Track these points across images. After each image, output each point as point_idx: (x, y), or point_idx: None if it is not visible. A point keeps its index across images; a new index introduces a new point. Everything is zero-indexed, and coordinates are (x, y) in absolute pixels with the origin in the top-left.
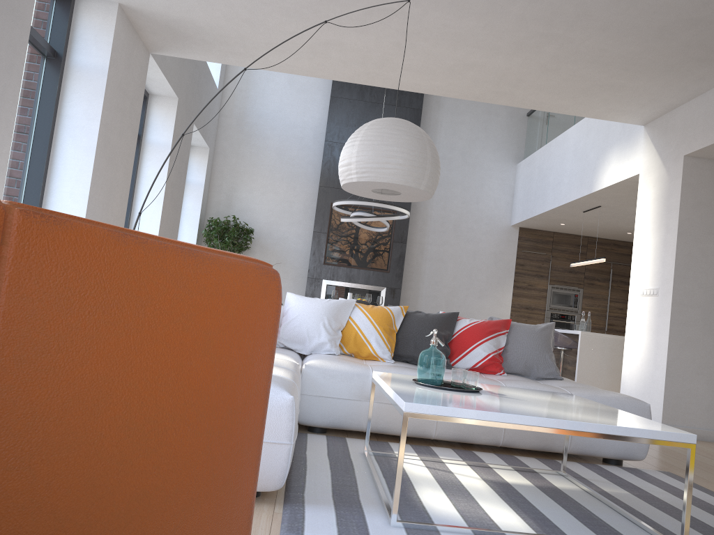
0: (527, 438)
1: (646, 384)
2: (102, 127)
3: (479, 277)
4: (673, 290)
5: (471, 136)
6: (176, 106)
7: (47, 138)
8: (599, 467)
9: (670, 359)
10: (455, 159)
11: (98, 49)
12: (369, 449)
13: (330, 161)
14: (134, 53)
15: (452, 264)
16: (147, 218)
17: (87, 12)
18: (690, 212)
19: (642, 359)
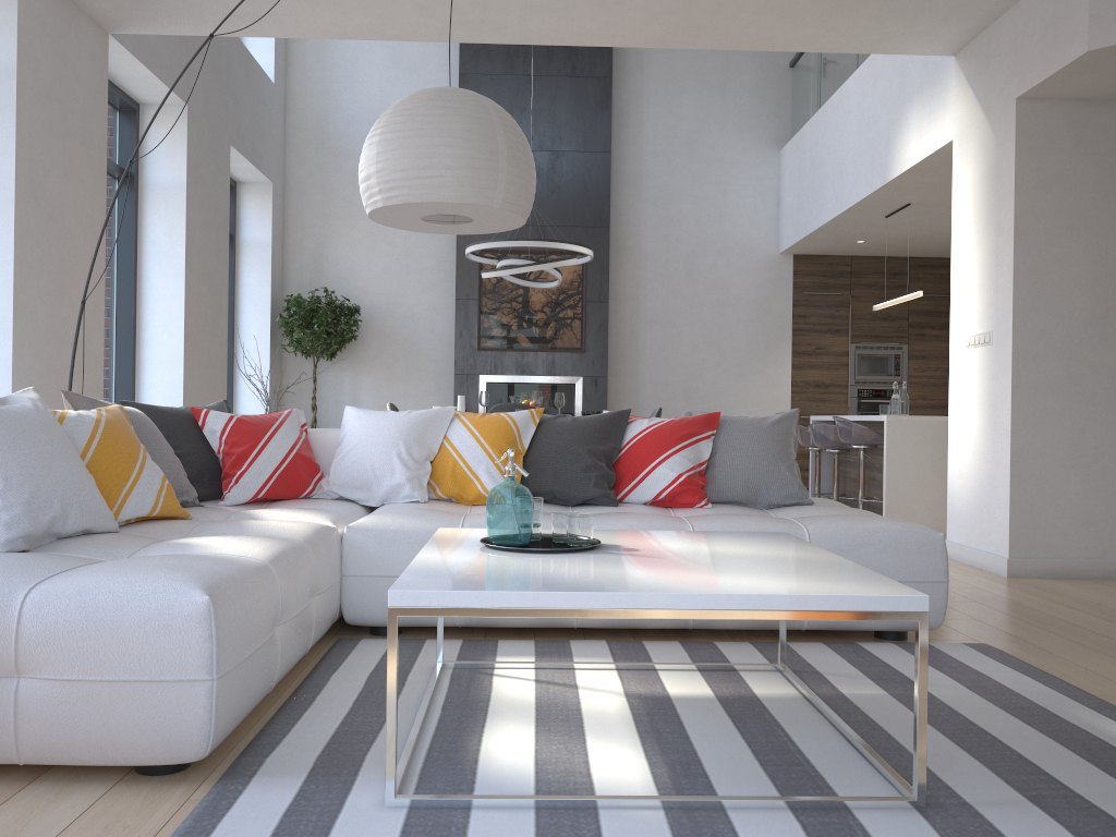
0: None
1: (982, 494)
2: (21, 165)
3: (734, 344)
4: (1013, 333)
5: (699, 113)
6: (186, 119)
7: None
8: (858, 649)
9: (1016, 449)
10: (677, 155)
11: None
12: (453, 658)
13: None
14: (72, 37)
15: (688, 327)
16: (163, 308)
17: None
18: (1034, 195)
19: (975, 453)
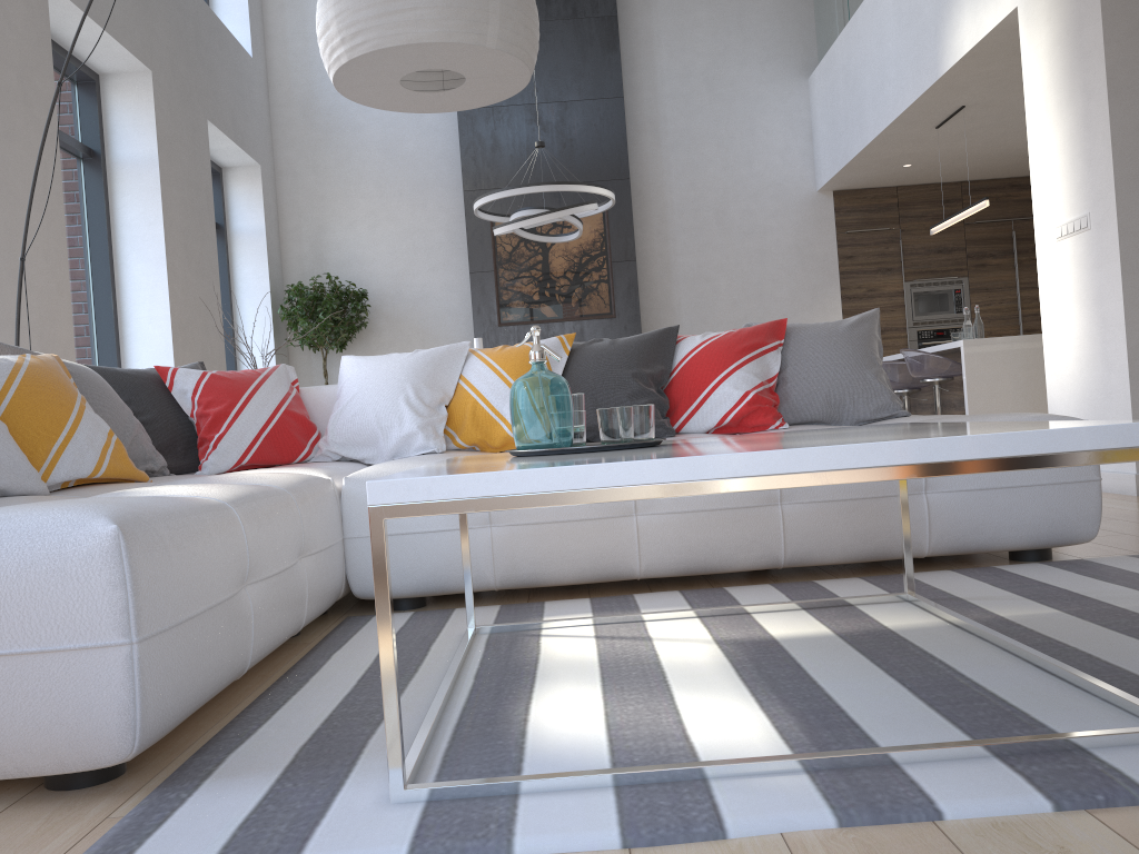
0: (836, 540)
1: (1095, 405)
2: None
3: (777, 294)
4: (1117, 209)
5: (716, 47)
6: (152, 87)
7: None
8: (998, 572)
9: (1134, 345)
10: (696, 94)
11: None
12: (489, 623)
13: (475, 144)
14: None
15: (725, 281)
16: (145, 297)
17: None
18: (1127, 45)
19: (1080, 360)
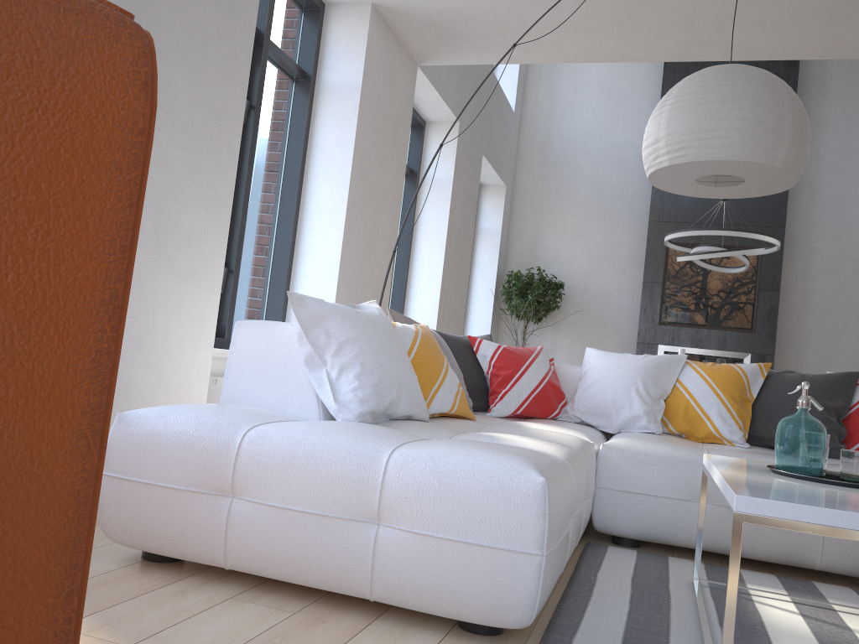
0: None
1: None
2: (356, 154)
3: None
4: None
5: None
6: (457, 133)
7: (297, 174)
8: None
9: None
10: (853, 167)
11: (350, 61)
12: (703, 577)
13: None
14: (395, 66)
15: (854, 318)
16: (427, 271)
17: (337, 21)
18: None
19: None
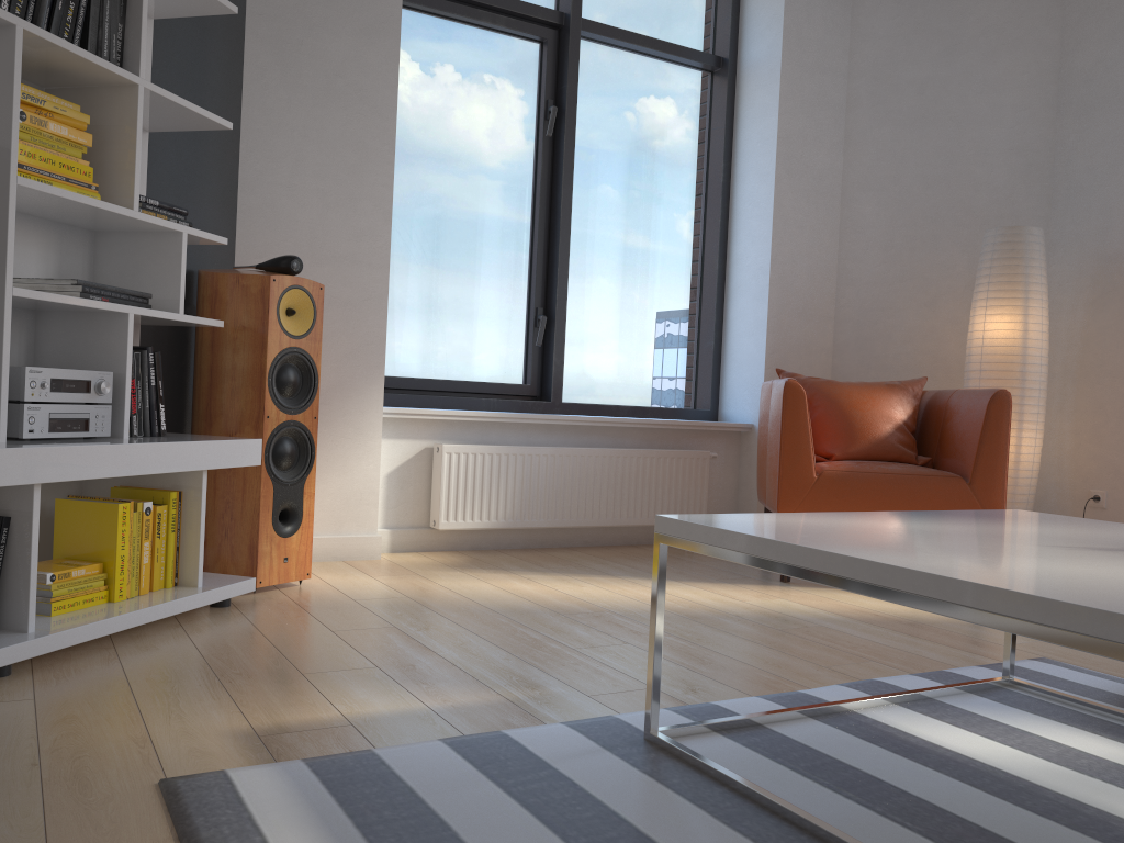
0: None
1: None
2: None
3: None
4: None
5: None
6: None
7: None
8: None
9: None
10: None
11: None
12: None
13: None
14: None
15: None
16: None
17: None
18: None
19: None
